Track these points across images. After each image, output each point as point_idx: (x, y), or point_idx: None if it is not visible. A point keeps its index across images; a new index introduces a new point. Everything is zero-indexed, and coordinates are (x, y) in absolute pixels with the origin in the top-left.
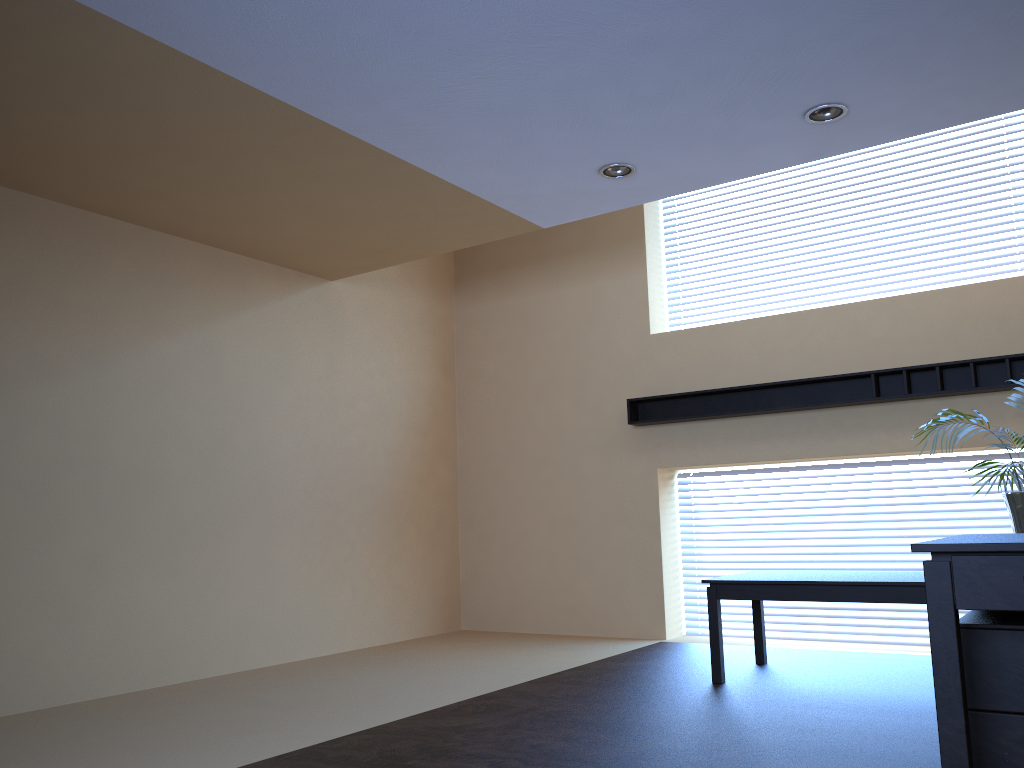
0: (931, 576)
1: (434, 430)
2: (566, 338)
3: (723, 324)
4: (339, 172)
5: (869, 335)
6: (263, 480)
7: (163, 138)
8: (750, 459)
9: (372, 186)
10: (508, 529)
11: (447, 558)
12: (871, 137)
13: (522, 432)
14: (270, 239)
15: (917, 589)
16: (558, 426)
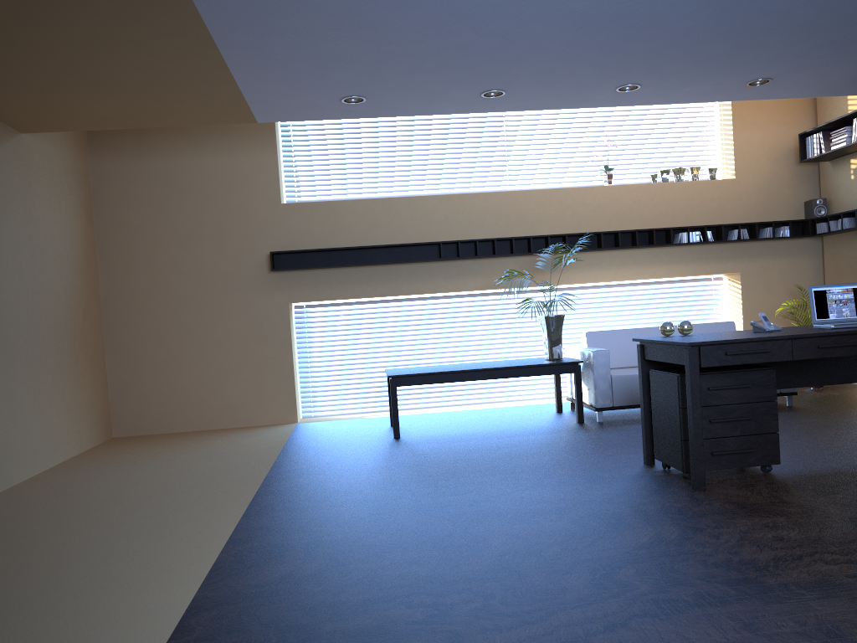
0: (691, 355)
1: (87, 271)
2: (207, 200)
3: (338, 201)
4: (168, 66)
5: (434, 218)
6: (1, 320)
7: (59, 18)
8: (358, 296)
9: (178, 79)
10: (157, 353)
11: (102, 380)
12: (497, 108)
13: (168, 274)
14: (21, 97)
15: (511, 370)
16: (202, 270)
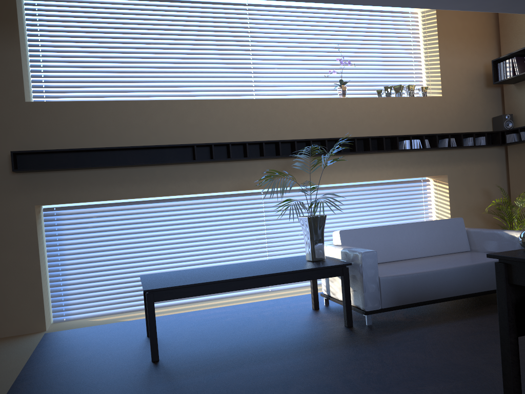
0: None
1: None
2: None
3: (88, 102)
4: None
5: (187, 121)
6: None
7: None
8: (111, 198)
9: None
10: None
11: None
12: None
13: None
14: None
15: (280, 276)
16: None
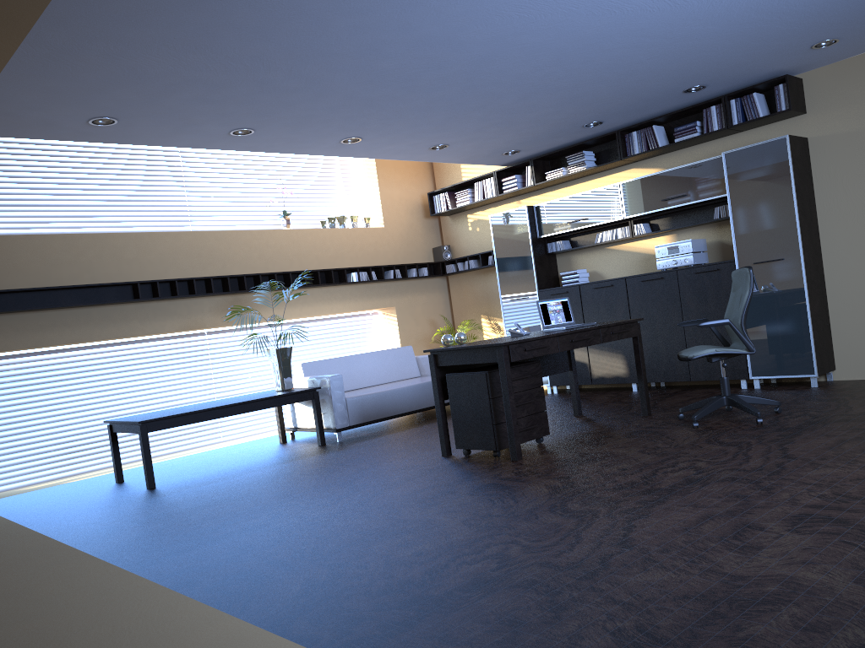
0: (504, 353)
1: None
2: None
3: (8, 236)
4: None
5: (124, 256)
6: None
7: None
8: (41, 344)
9: None
10: None
11: None
12: (230, 146)
13: None
14: None
15: (259, 402)
16: None
